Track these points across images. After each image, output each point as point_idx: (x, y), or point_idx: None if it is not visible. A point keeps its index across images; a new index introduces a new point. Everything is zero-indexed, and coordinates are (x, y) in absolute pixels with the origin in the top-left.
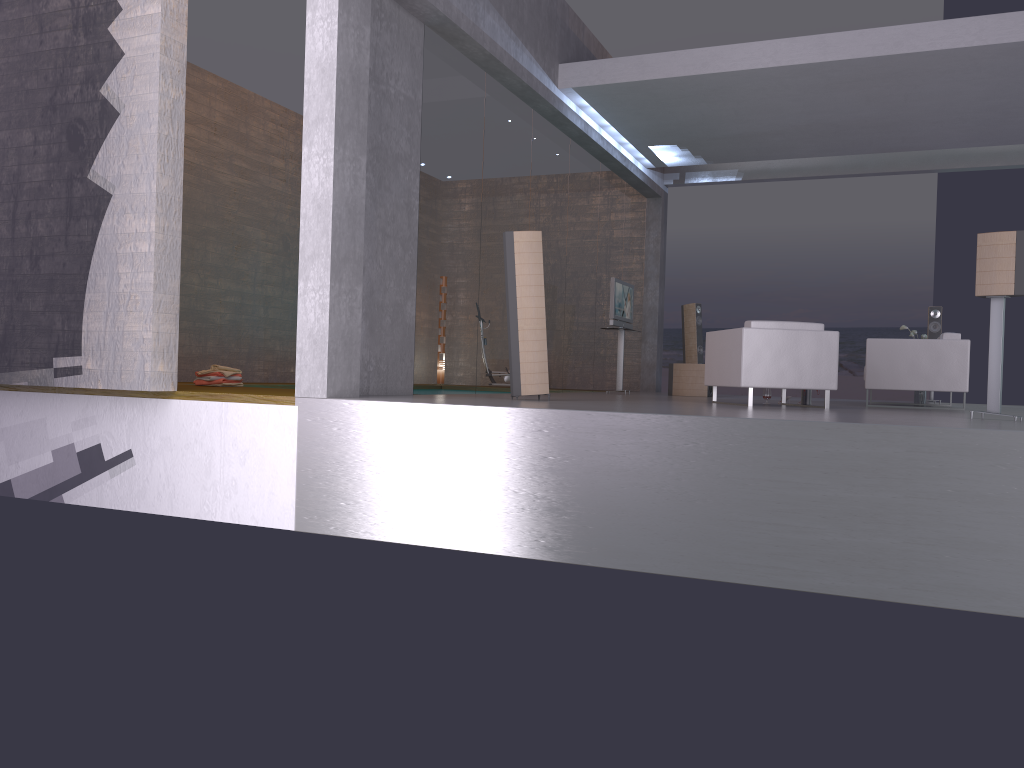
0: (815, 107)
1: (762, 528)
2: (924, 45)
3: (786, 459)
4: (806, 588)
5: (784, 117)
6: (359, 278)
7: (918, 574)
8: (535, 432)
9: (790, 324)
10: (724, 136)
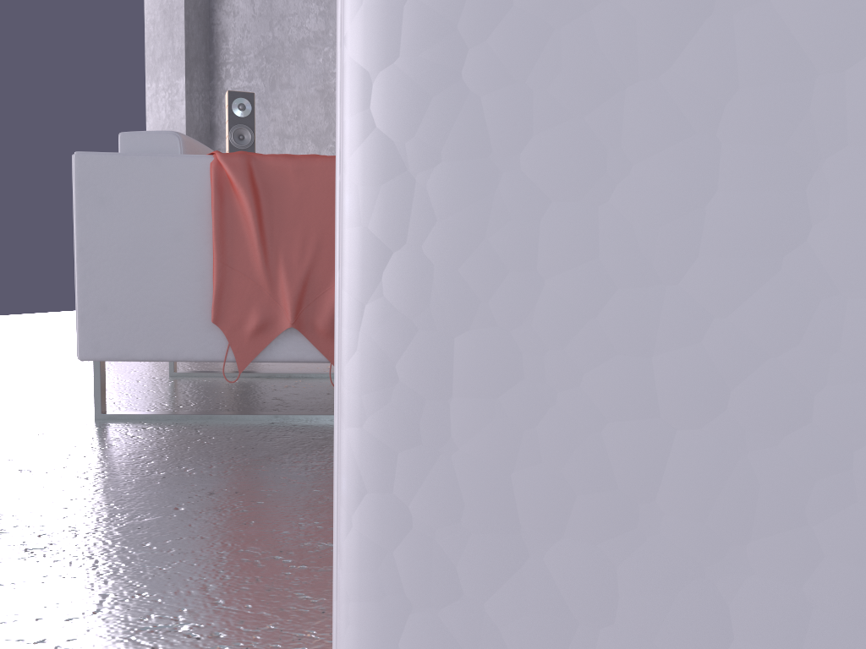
0: None
1: None
2: None
3: None
4: None
5: None
6: None
7: None
8: None
9: None
10: None
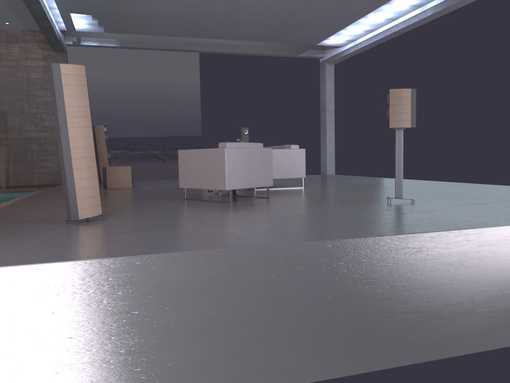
0: (196, 2)
1: (391, 322)
2: None
3: (406, 265)
4: (421, 360)
5: (174, 6)
6: None
7: (484, 330)
8: (190, 276)
9: (247, 144)
10: (128, 14)
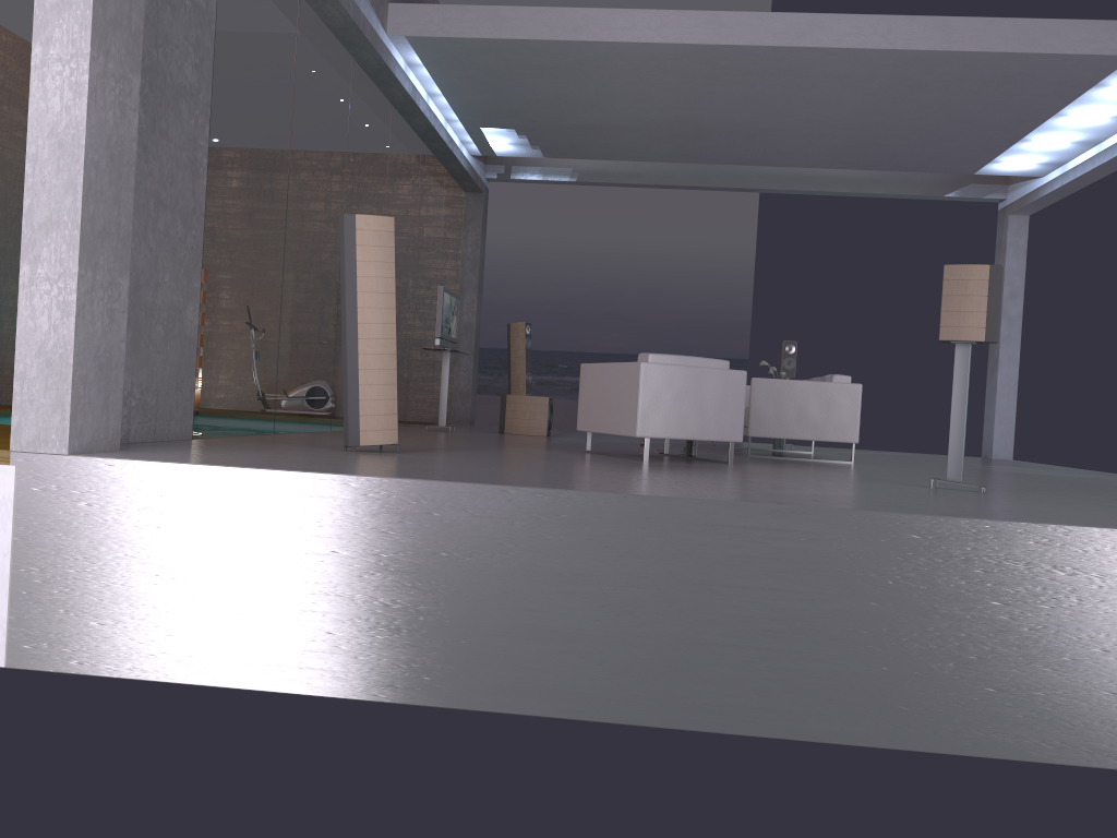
0: (687, 101)
1: (750, 655)
2: (829, 40)
3: (786, 559)
4: (807, 736)
5: (649, 109)
6: (125, 265)
7: (953, 714)
8: (420, 515)
9: (693, 360)
10: (574, 125)
